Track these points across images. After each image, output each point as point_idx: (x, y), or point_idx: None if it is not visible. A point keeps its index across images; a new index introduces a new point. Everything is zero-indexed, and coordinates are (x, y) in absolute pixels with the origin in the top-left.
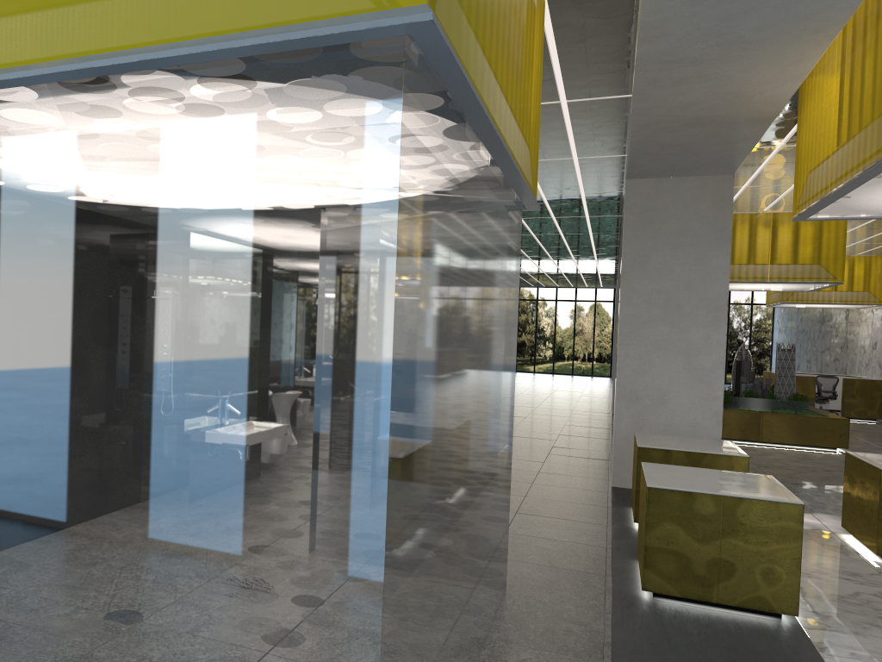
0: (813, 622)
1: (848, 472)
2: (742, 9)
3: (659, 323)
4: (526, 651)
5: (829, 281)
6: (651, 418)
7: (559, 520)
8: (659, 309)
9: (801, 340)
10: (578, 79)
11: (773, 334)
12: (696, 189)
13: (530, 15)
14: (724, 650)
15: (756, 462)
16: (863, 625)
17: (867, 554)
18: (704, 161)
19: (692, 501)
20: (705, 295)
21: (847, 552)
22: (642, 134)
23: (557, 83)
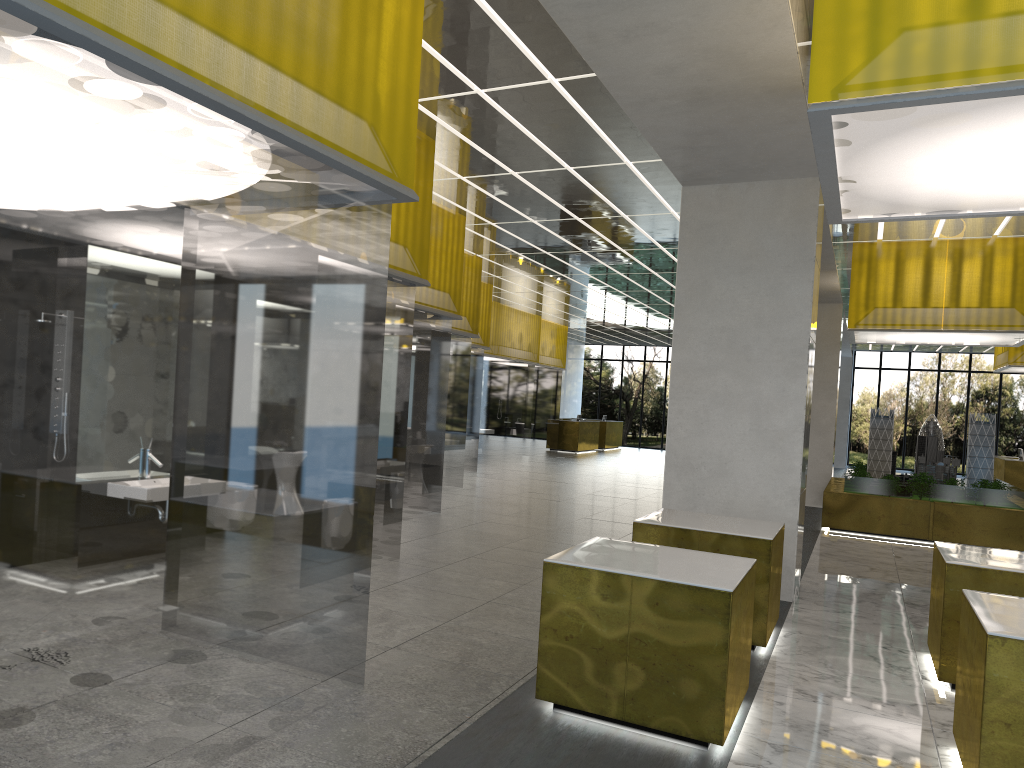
0: (752, 756)
1: (933, 570)
2: None
3: (721, 371)
4: (299, 757)
5: None
6: (709, 493)
7: (537, 613)
8: (721, 352)
9: None
10: (548, 47)
11: None
12: (770, 197)
13: None
14: None
15: (900, 564)
16: (825, 766)
17: (937, 680)
18: (762, 157)
19: (597, 582)
20: (780, 334)
21: (907, 676)
22: (646, 118)
23: (530, 54)
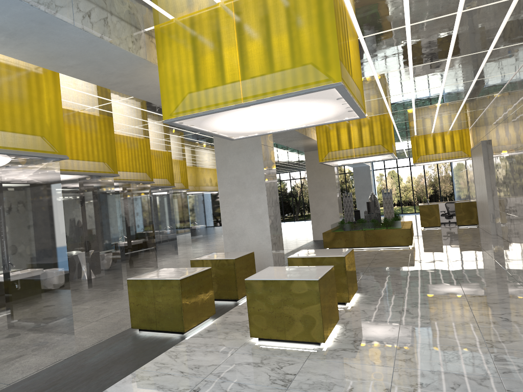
0: (197, 334)
1: None
2: (98, 66)
3: (236, 194)
4: (36, 357)
5: (385, 153)
6: (240, 243)
7: None
8: (235, 186)
9: (459, 181)
10: None
11: (452, 179)
12: None
13: (16, 82)
14: (129, 349)
15: None
16: (221, 333)
17: None
18: None
19: (143, 283)
20: (254, 176)
21: None
22: None
23: None
